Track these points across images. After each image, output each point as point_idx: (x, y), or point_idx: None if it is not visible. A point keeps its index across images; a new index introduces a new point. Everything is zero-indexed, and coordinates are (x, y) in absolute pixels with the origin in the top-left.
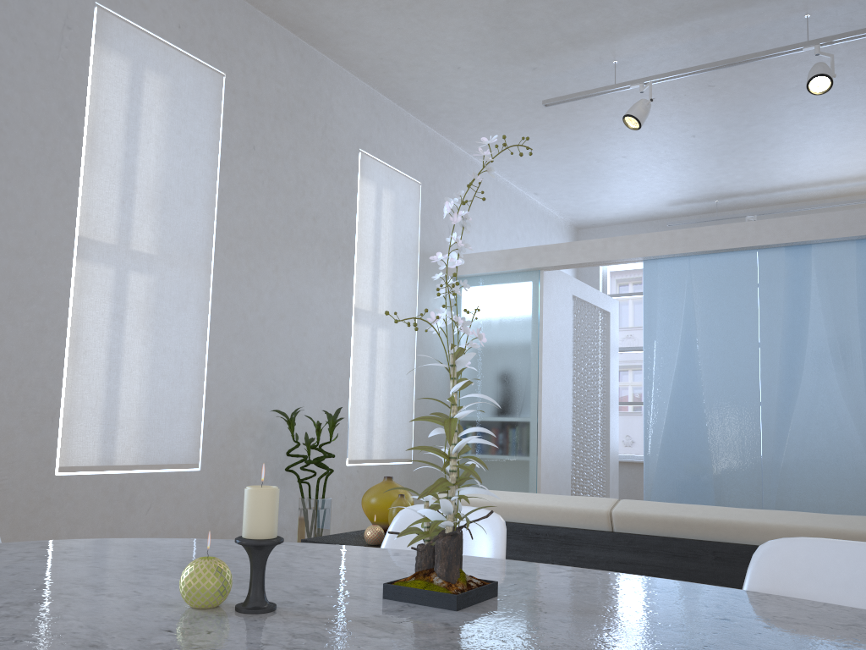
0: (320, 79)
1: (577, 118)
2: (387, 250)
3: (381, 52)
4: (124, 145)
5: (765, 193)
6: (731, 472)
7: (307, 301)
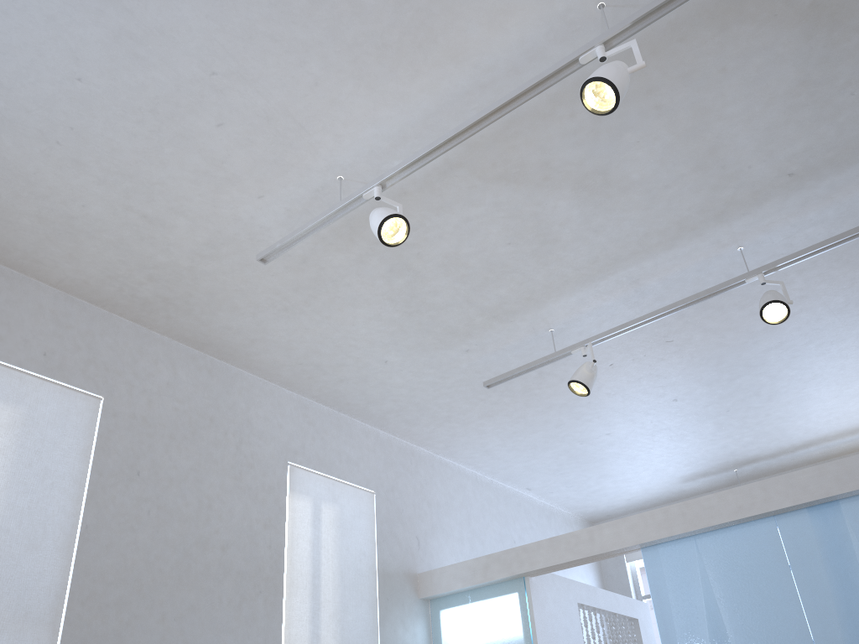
0: (235, 393)
1: (537, 398)
2: (331, 575)
3: (298, 357)
4: None
5: (787, 453)
6: None
7: None
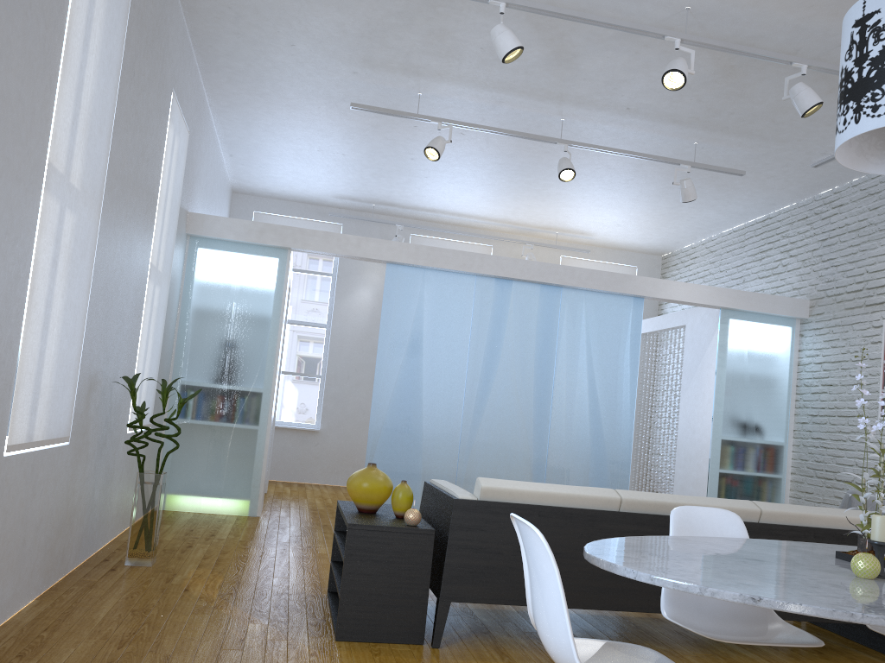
0: (168, 5)
1: (342, 117)
2: (169, 202)
3: (236, 4)
4: (81, 53)
5: (414, 209)
6: (437, 448)
7: (133, 253)
